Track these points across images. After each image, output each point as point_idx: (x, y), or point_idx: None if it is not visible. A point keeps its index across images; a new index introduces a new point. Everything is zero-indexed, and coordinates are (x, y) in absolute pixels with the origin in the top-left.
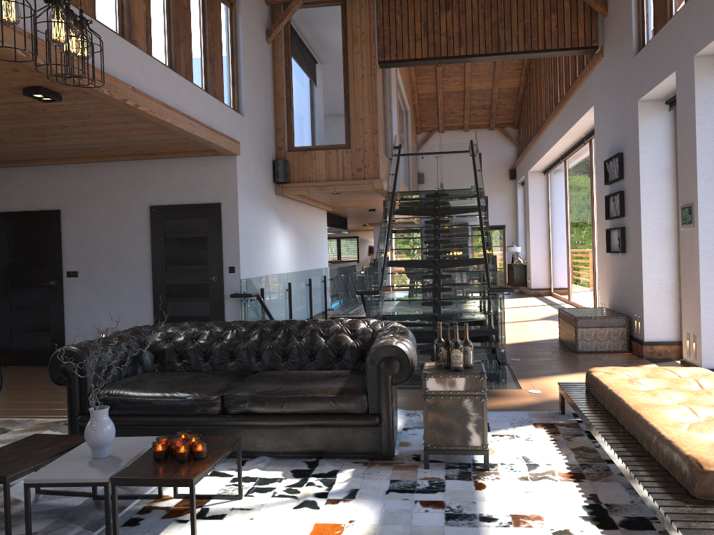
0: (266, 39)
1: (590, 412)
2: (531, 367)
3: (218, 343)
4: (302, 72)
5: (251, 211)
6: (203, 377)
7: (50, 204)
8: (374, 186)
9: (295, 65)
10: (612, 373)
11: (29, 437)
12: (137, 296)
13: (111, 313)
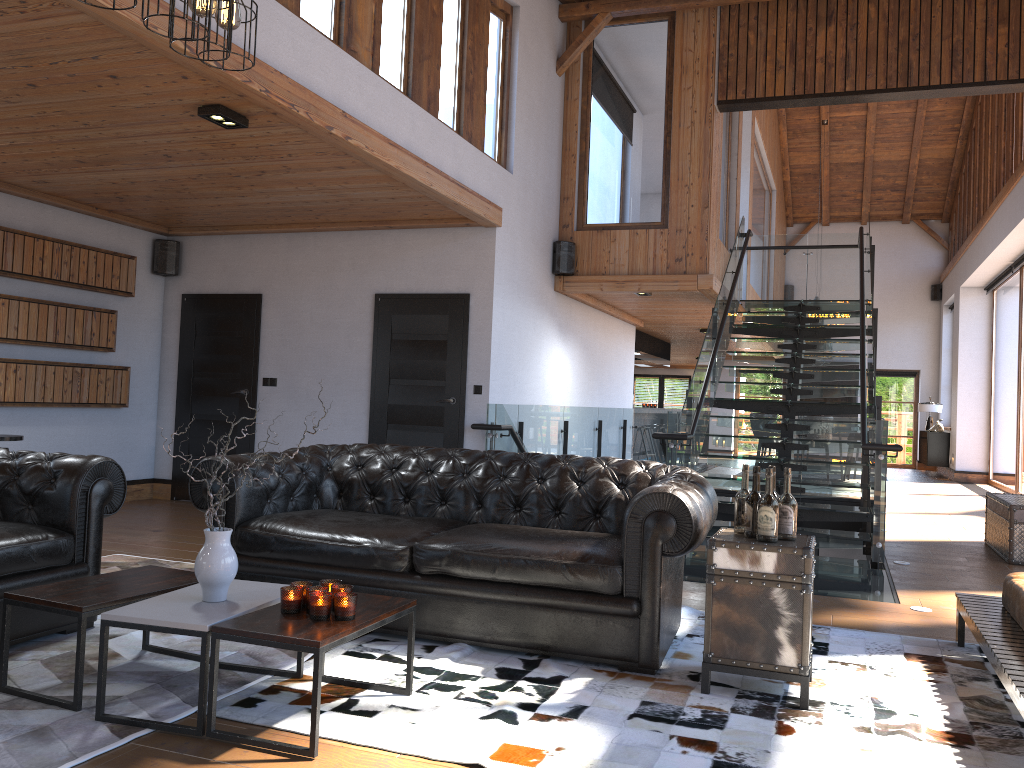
0: (556, 69)
1: (998, 638)
2: (926, 576)
3: (426, 477)
4: (605, 117)
5: (513, 309)
6: (395, 520)
7: (250, 286)
8: (698, 284)
9: (595, 107)
10: None
11: (139, 568)
12: (348, 418)
13: (313, 438)
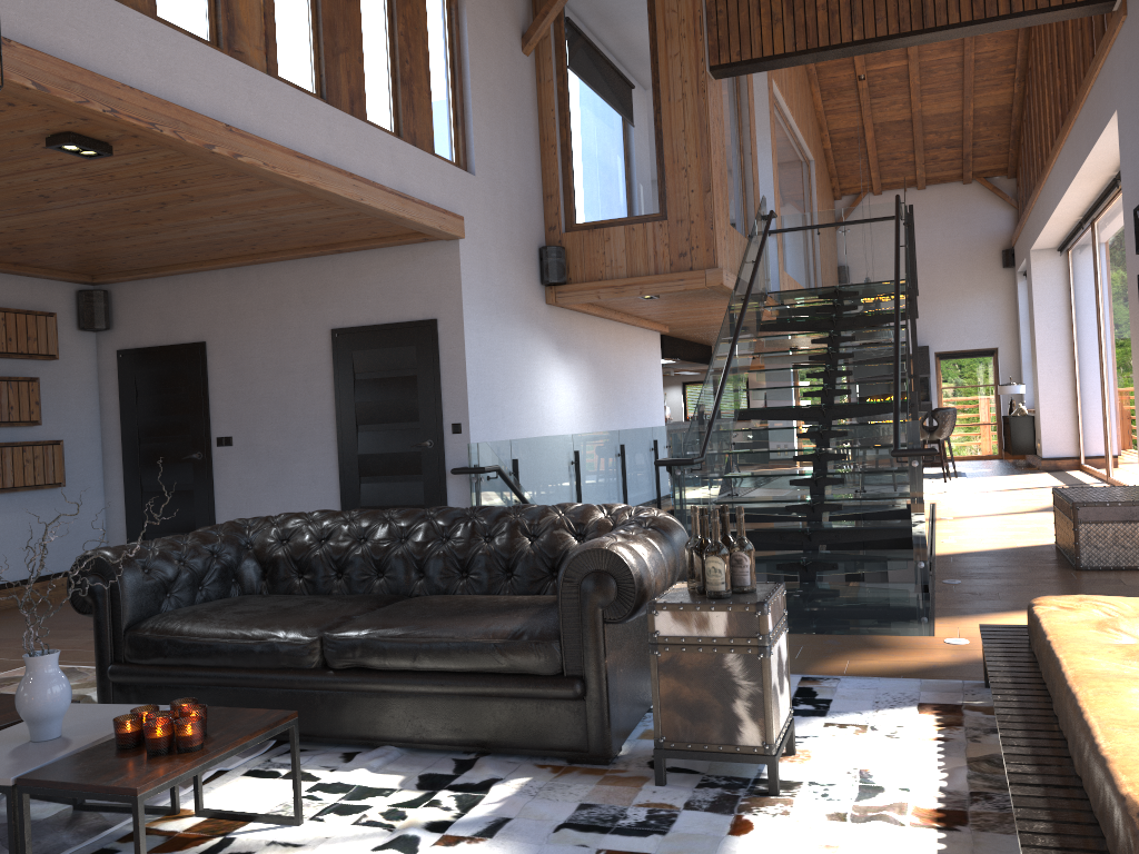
0: (522, 48)
1: (1007, 685)
2: (975, 596)
3: (359, 547)
4: (585, 98)
5: (492, 331)
6: (315, 604)
7: (192, 334)
8: (707, 281)
9: (573, 87)
10: (1075, 607)
11: None
12: (316, 474)
13: (280, 501)
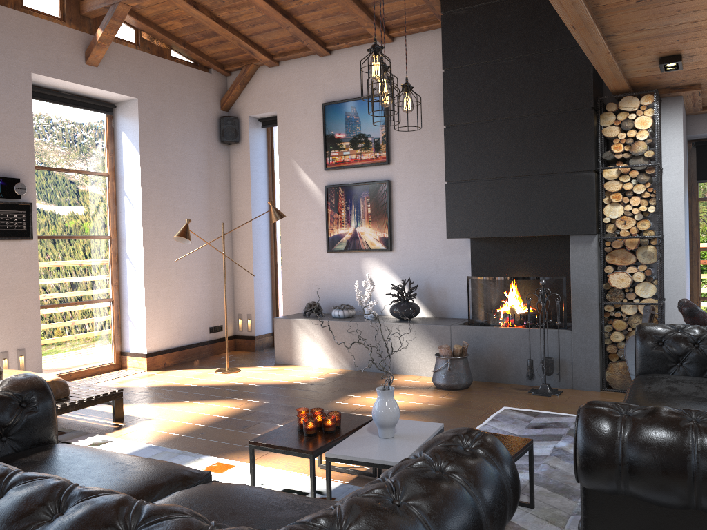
0: None
1: None
2: None
3: None
4: None
5: None
6: None
7: None
8: None
9: None
10: None
11: None
12: None
13: None
